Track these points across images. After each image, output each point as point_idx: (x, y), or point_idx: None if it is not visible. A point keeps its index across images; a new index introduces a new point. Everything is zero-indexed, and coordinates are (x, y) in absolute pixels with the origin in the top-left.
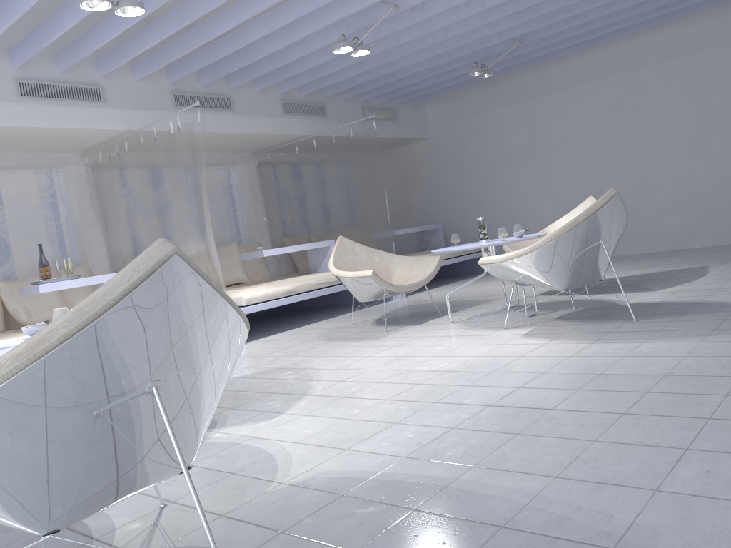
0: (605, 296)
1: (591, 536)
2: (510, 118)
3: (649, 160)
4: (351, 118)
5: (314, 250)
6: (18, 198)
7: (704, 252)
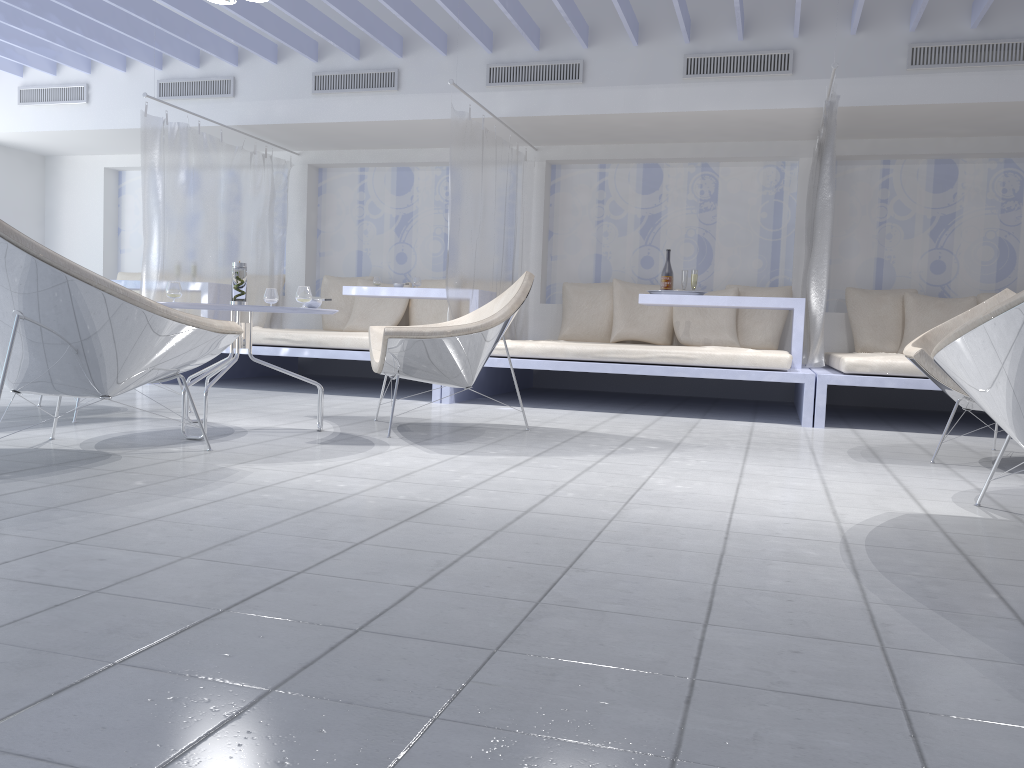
0: None
1: None
2: None
3: None
4: None
5: None
6: (735, 196)
7: None
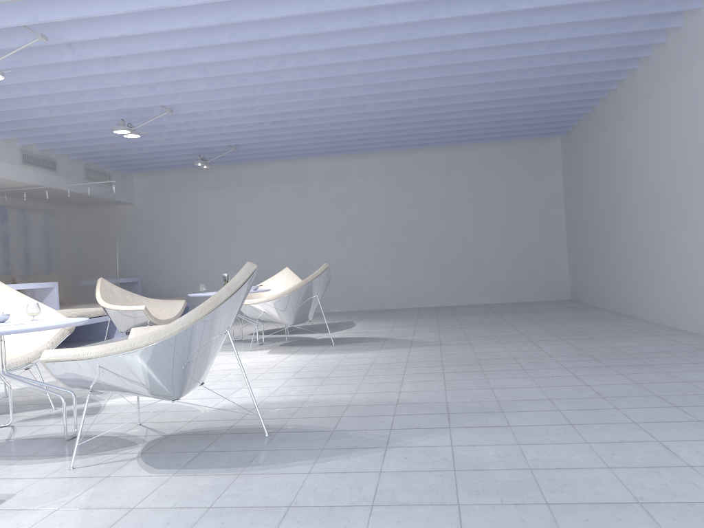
0: (301, 335)
1: (386, 402)
2: (208, 199)
3: (309, 247)
4: (76, 176)
5: (34, 290)
6: None
7: (343, 314)
